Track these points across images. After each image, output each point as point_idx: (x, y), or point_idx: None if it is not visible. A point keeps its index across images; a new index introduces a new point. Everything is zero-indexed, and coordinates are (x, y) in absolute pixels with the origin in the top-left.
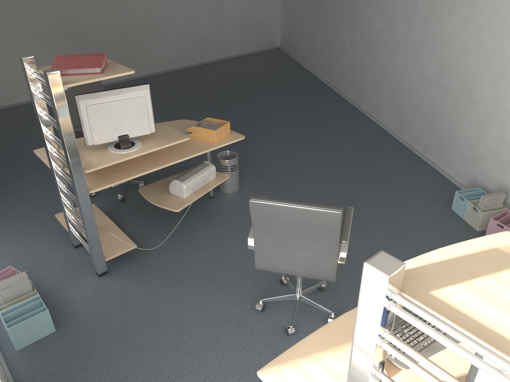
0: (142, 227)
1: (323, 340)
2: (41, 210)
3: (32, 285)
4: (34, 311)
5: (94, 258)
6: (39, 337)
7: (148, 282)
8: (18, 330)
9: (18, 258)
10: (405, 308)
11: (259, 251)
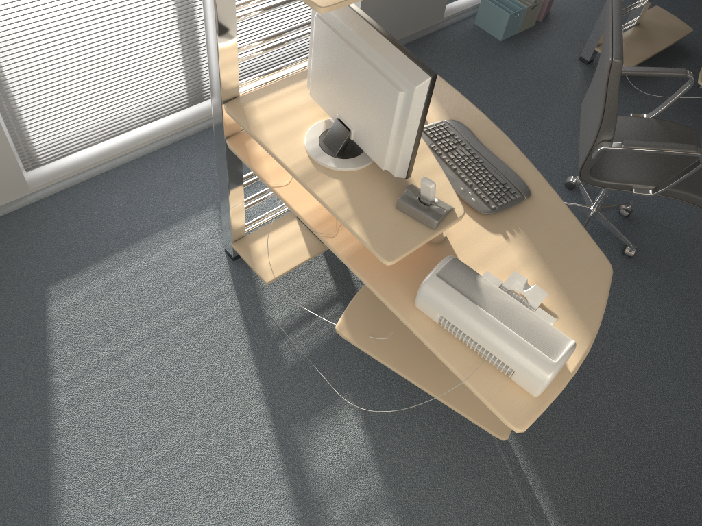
0: (680, 85)
1: (442, 92)
2: (671, 7)
3: (537, 2)
4: (506, 8)
5: (589, 35)
6: (489, 32)
7: (583, 95)
8: (485, 7)
9: (586, 5)
10: (499, 161)
11: (590, 87)
